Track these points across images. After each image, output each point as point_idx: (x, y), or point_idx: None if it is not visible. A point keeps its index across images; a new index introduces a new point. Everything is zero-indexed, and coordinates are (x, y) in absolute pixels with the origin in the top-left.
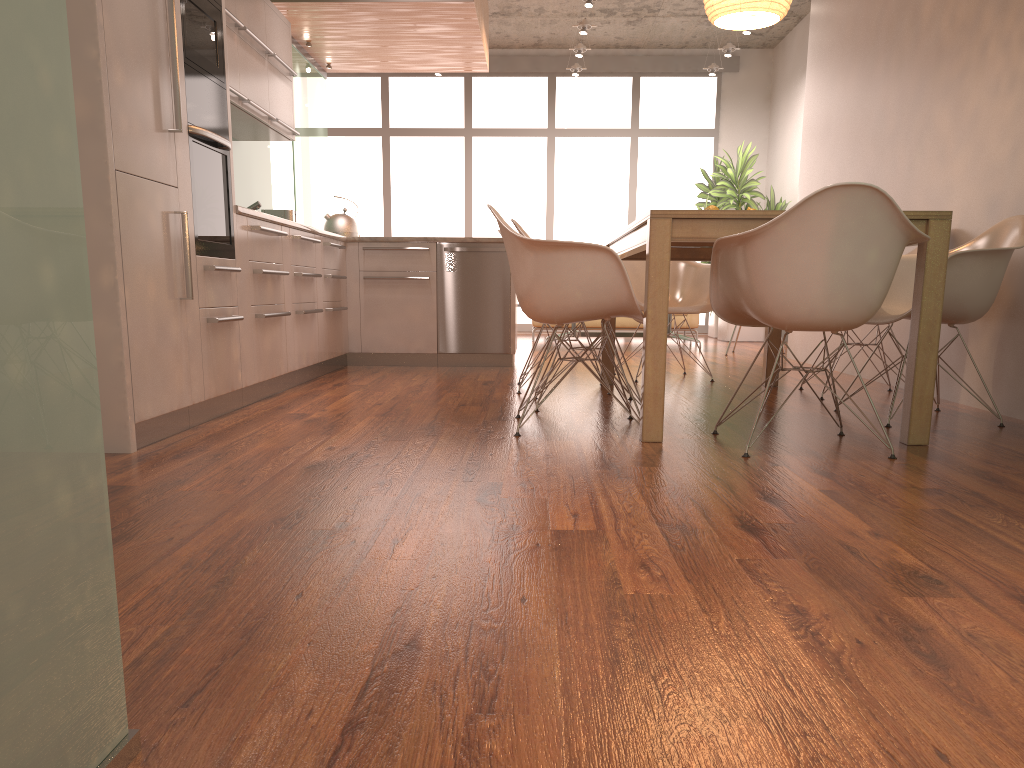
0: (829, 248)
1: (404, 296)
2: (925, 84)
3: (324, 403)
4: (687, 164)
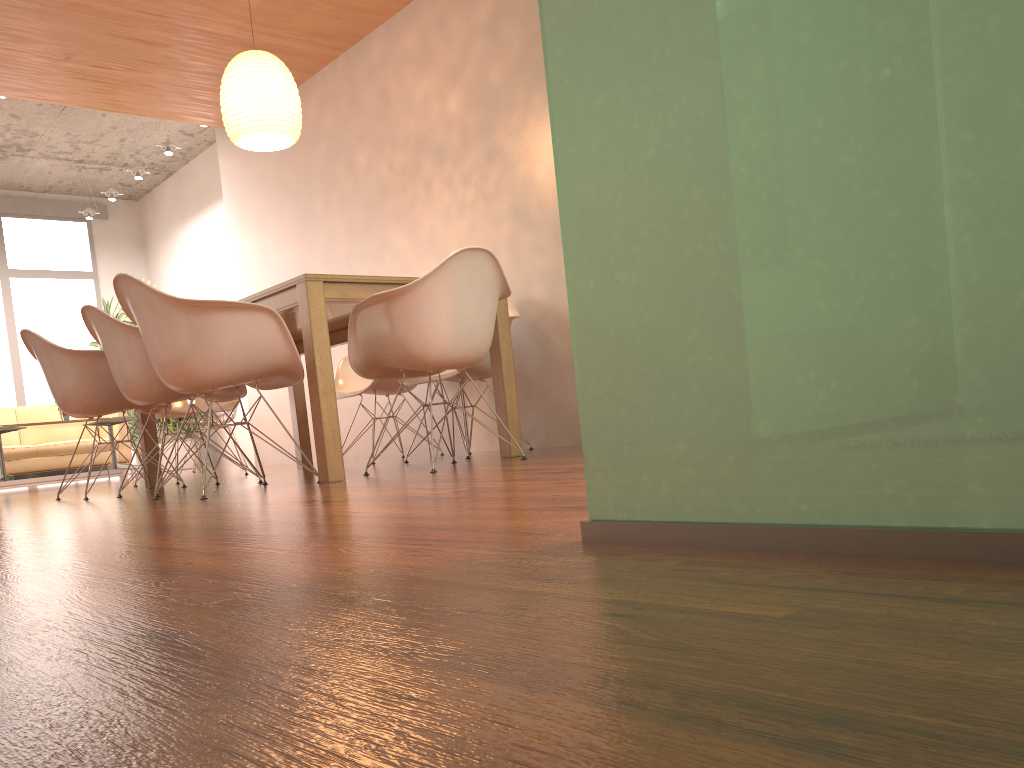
0: (464, 298)
1: None
2: (374, 215)
3: None
4: (70, 305)
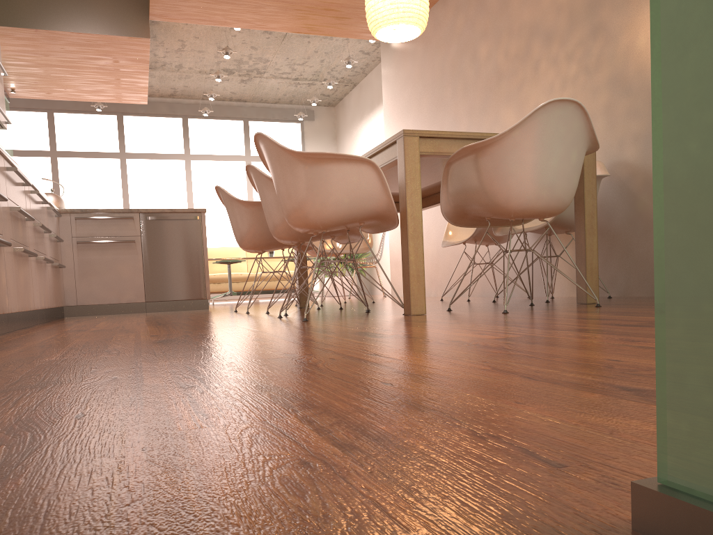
0: (549, 149)
1: (114, 256)
2: (489, 97)
3: (88, 326)
4: None
